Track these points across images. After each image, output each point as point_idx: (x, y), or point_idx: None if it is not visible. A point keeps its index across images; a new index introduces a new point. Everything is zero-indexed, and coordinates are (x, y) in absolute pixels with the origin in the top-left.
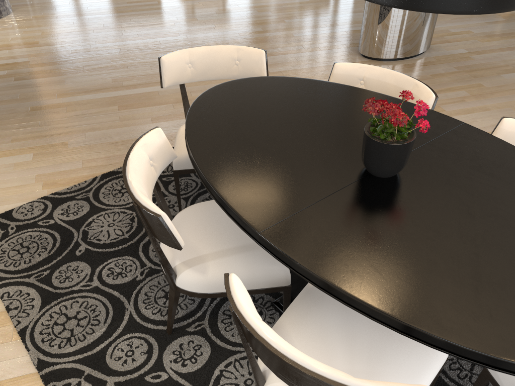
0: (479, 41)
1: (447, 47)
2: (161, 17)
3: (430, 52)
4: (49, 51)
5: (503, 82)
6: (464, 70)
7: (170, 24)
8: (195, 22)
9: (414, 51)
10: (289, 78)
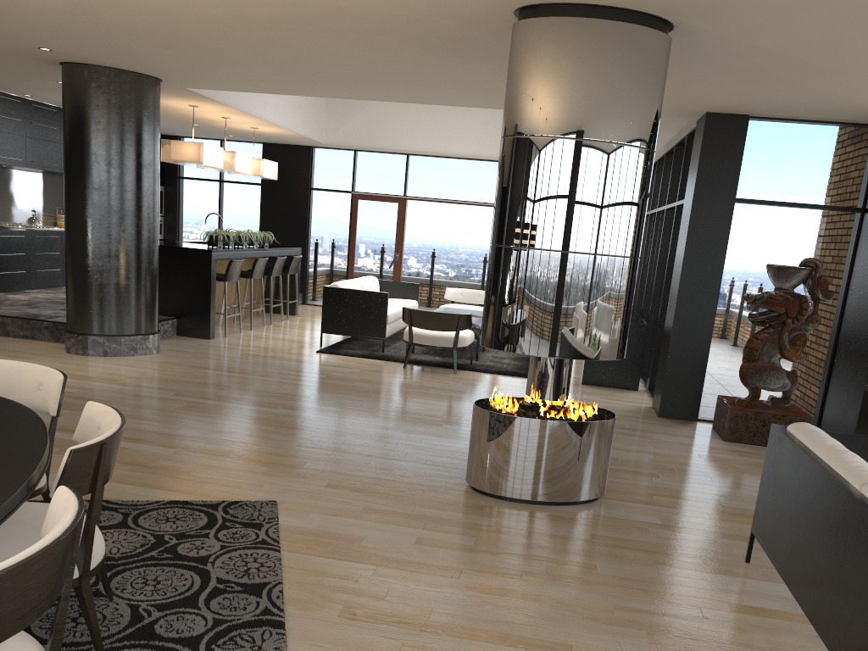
0: (708, 516)
1: (632, 509)
2: (296, 389)
3: (591, 506)
4: (111, 389)
5: (641, 575)
6: (604, 541)
7: (291, 396)
8: (324, 402)
9: (543, 494)
10: (11, 401)
